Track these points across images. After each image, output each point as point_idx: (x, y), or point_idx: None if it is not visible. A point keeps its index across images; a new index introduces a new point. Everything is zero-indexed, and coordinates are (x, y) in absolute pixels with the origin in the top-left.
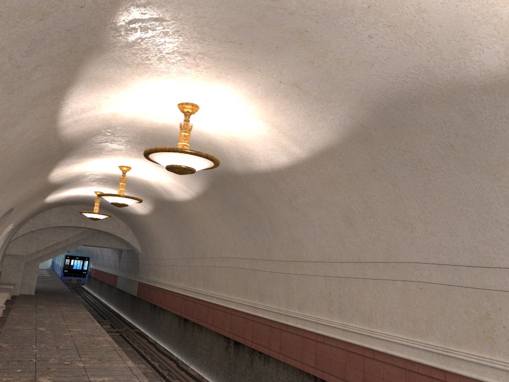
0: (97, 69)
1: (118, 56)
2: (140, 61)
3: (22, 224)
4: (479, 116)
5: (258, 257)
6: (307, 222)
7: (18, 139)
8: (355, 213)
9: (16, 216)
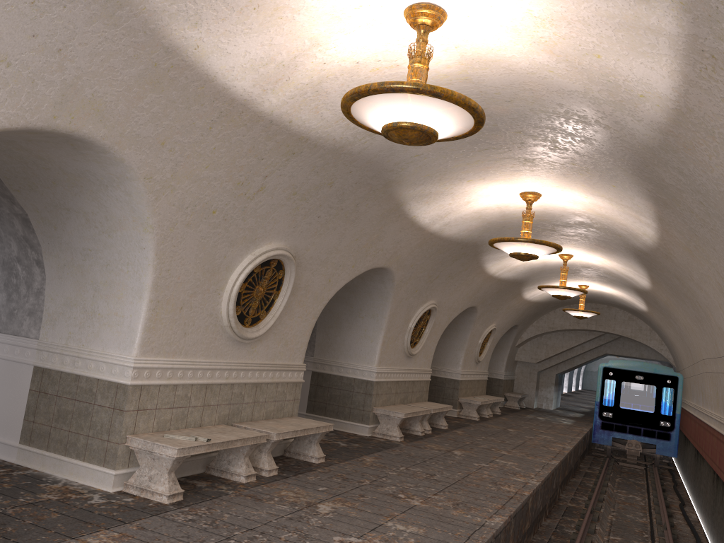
0: (410, 191)
1: (417, 180)
2: (439, 178)
3: (521, 326)
4: (685, 172)
5: (715, 356)
6: (713, 303)
7: (397, 247)
8: (722, 286)
9: (493, 316)
